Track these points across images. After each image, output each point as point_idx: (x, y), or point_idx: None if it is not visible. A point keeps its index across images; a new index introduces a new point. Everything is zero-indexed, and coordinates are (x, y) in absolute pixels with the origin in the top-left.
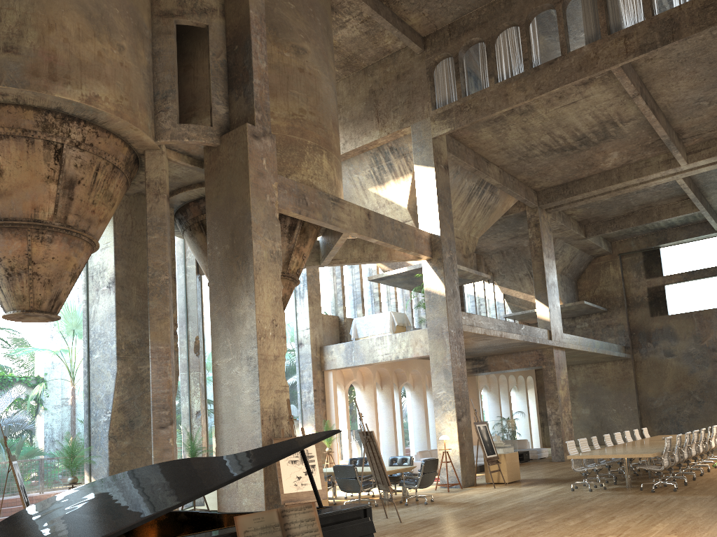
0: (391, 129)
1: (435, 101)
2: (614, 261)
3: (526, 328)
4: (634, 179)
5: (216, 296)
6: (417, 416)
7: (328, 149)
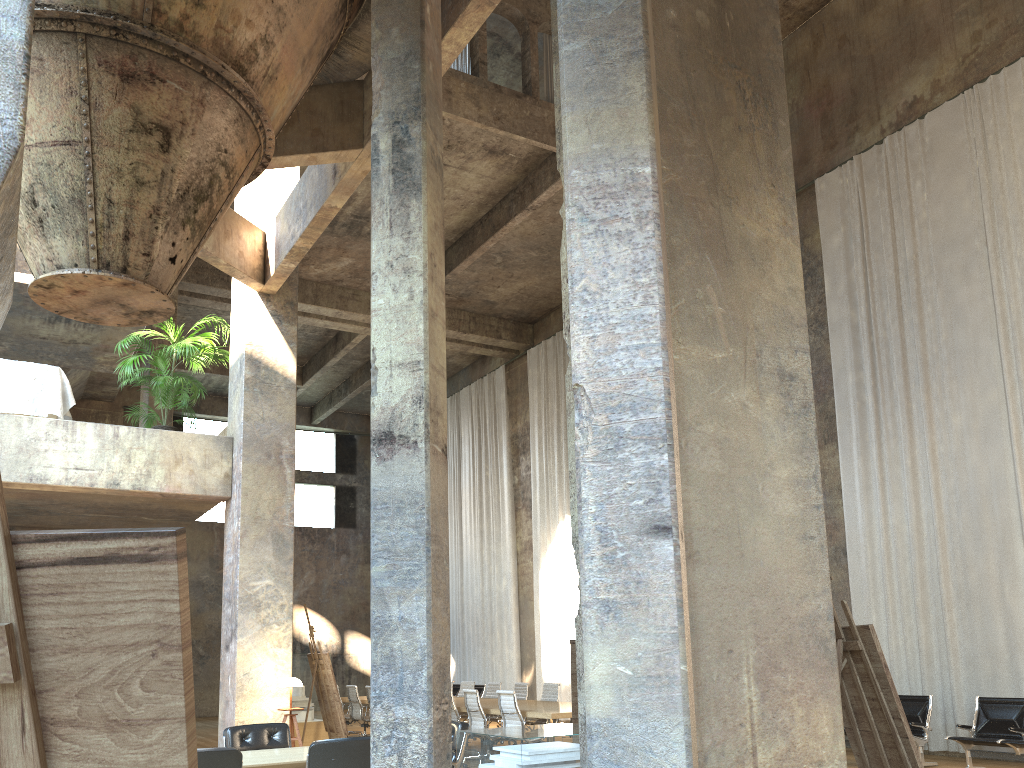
0: None
1: None
2: (115, 414)
3: None
4: (337, 309)
5: (663, 136)
6: None
7: None
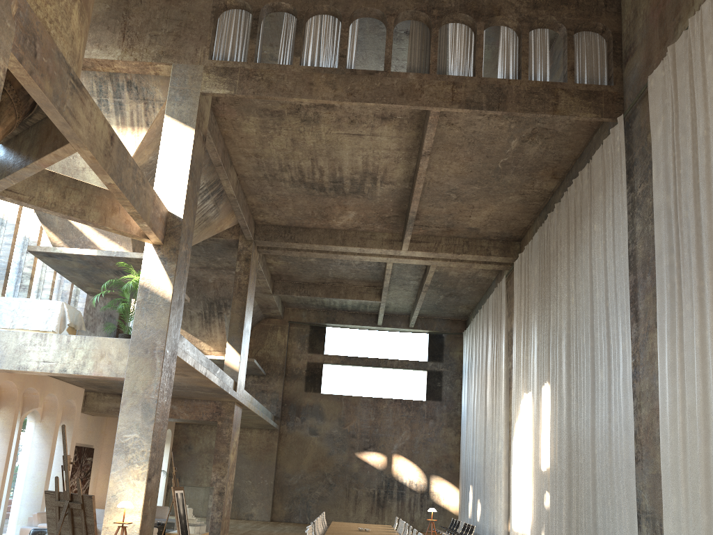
0: (142, 57)
1: (213, 51)
2: (283, 326)
3: (221, 373)
4: (358, 247)
5: None
6: (37, 459)
7: (83, 1)
